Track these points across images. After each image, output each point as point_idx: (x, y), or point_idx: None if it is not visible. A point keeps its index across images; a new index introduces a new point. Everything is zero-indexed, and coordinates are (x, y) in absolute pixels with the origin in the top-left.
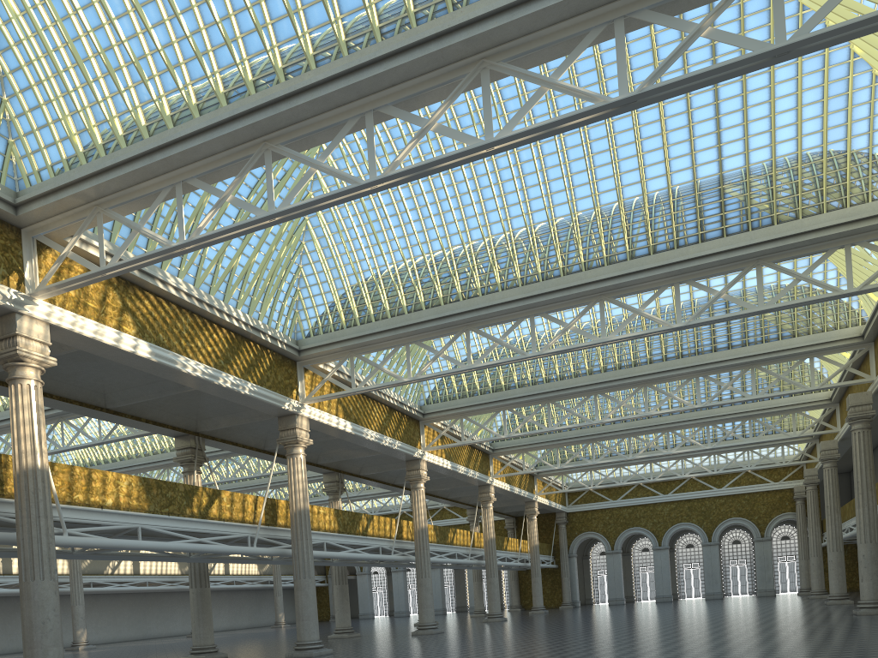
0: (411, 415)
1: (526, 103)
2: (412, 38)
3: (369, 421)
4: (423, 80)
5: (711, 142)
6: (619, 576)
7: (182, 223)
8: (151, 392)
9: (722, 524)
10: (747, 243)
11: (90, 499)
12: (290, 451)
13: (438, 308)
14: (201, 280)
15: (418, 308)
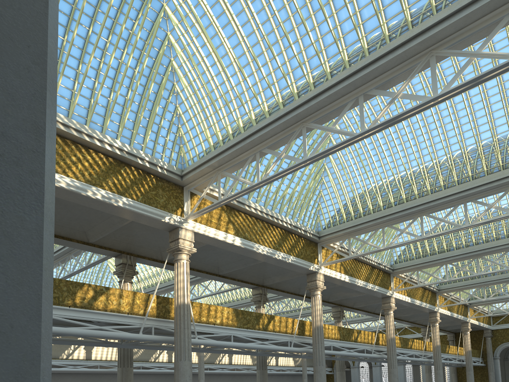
0: (385, 271)
1: (460, 69)
2: (387, 48)
3: (359, 275)
4: (393, 71)
5: None
6: None
7: (258, 172)
8: (240, 264)
9: None
10: None
11: (208, 320)
12: (312, 293)
13: (402, 204)
14: (268, 203)
15: (390, 206)
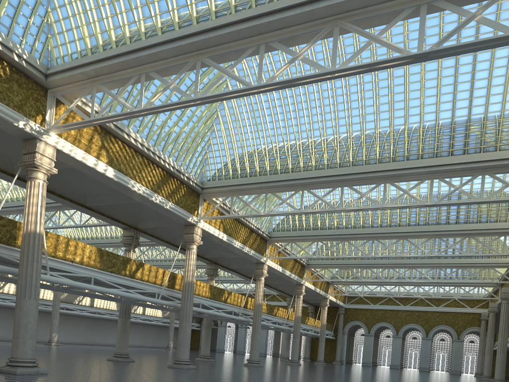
0: (262, 237)
1: (359, 49)
2: (295, 0)
3: (237, 236)
4: (298, 28)
5: (466, 96)
6: (370, 349)
7: (141, 97)
8: (112, 200)
9: (435, 328)
10: (478, 160)
11: (66, 256)
12: (188, 246)
13: (287, 174)
14: (151, 137)
15: (276, 173)
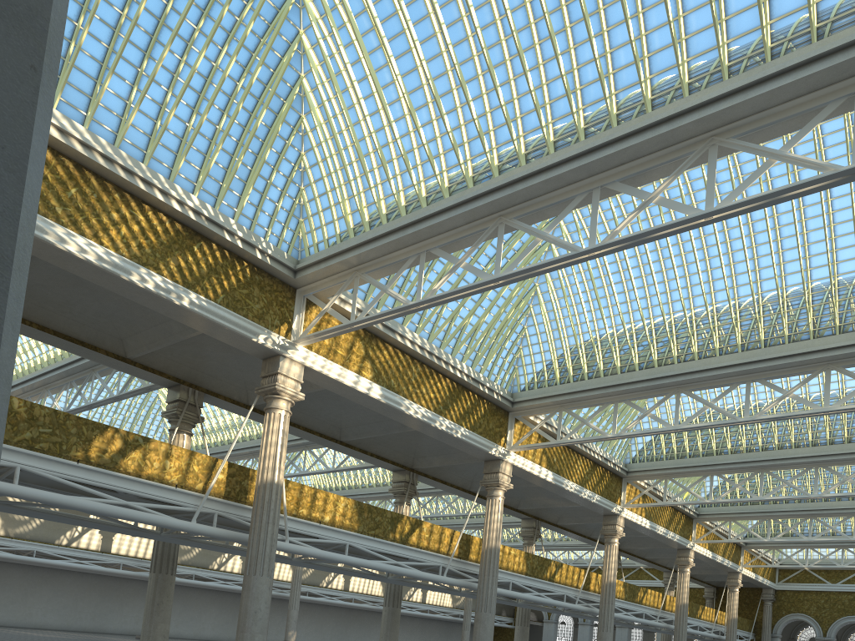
0: (614, 472)
1: (751, 174)
2: (645, 121)
3: (571, 473)
4: (652, 158)
5: None
6: None
7: (420, 285)
8: (378, 430)
9: None
10: None
11: (311, 515)
12: (490, 492)
13: (651, 369)
14: (434, 336)
15: (631, 369)
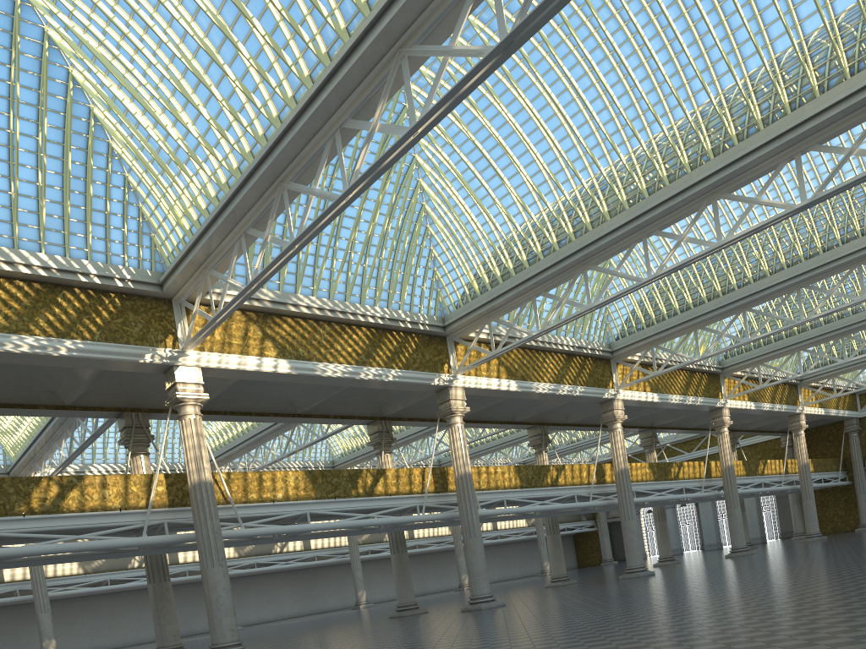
0: (597, 357)
1: (435, 78)
2: (337, 57)
3: (541, 374)
4: (364, 87)
5: None
6: None
7: (247, 268)
8: (321, 395)
9: None
10: None
11: (262, 496)
12: (448, 421)
13: (553, 254)
14: (333, 292)
15: (537, 259)
